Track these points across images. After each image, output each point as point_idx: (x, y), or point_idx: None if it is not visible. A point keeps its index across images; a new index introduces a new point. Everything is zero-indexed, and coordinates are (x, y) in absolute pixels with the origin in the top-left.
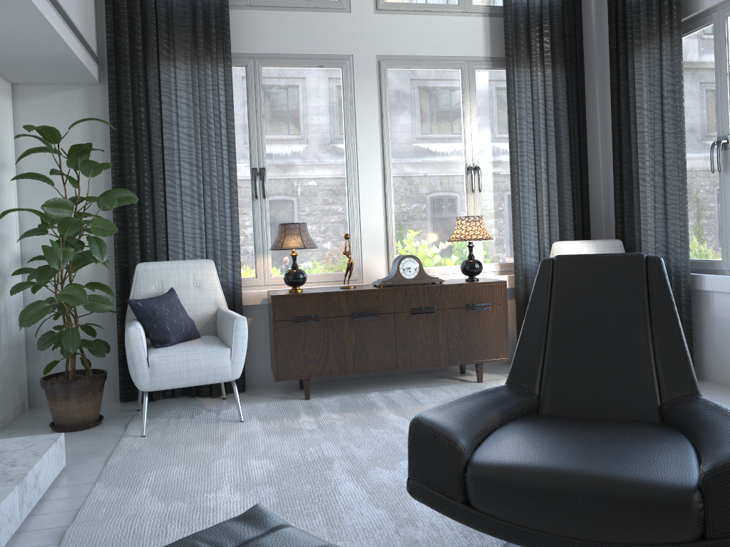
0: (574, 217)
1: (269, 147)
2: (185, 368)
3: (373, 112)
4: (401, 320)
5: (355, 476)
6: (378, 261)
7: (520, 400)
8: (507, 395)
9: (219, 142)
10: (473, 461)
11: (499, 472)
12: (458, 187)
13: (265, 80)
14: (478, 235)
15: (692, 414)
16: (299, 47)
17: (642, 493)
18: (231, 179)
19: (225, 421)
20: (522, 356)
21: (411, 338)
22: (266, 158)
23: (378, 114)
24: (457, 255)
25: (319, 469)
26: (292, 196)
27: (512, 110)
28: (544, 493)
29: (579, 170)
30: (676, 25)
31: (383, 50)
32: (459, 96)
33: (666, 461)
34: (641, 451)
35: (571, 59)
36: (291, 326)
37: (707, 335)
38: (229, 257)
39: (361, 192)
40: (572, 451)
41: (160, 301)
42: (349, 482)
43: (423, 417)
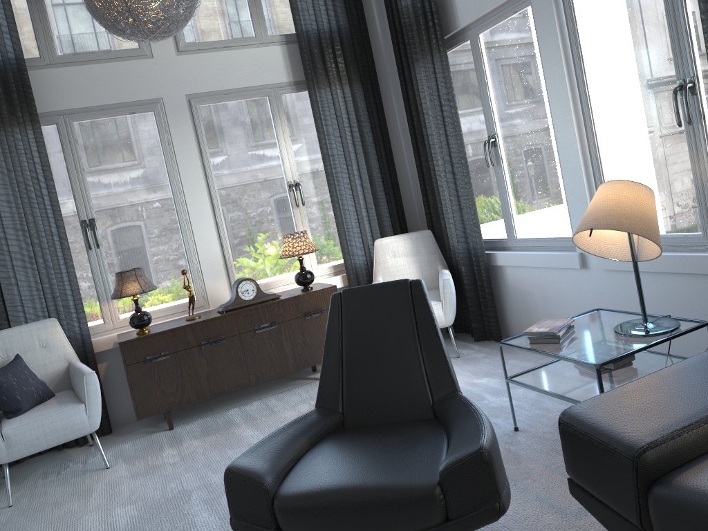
0: (390, 214)
1: (95, 197)
2: (42, 433)
3: (191, 148)
4: (247, 339)
5: (210, 505)
6: (221, 285)
7: (325, 421)
8: (314, 419)
9: (41, 202)
10: (278, 494)
11: (297, 500)
12: (283, 204)
13: (79, 134)
14: (305, 249)
15: (450, 411)
16: (107, 97)
17: (401, 496)
18: (60, 236)
19: (92, 471)
20: (326, 381)
21: (259, 353)
22: (93, 209)
23: (197, 149)
24: (293, 265)
25: (178, 504)
26: (127, 239)
27: (320, 128)
28: (332, 510)
29: (389, 171)
30: (441, 43)
31: (191, 89)
32: (271, 121)
33: (422, 462)
34: (407, 455)
35: (365, 74)
36: (144, 367)
37: (506, 301)
38: (73, 310)
39: (193, 225)
40: (355, 467)
41: (6, 372)
42: (205, 512)
43: (235, 465)
